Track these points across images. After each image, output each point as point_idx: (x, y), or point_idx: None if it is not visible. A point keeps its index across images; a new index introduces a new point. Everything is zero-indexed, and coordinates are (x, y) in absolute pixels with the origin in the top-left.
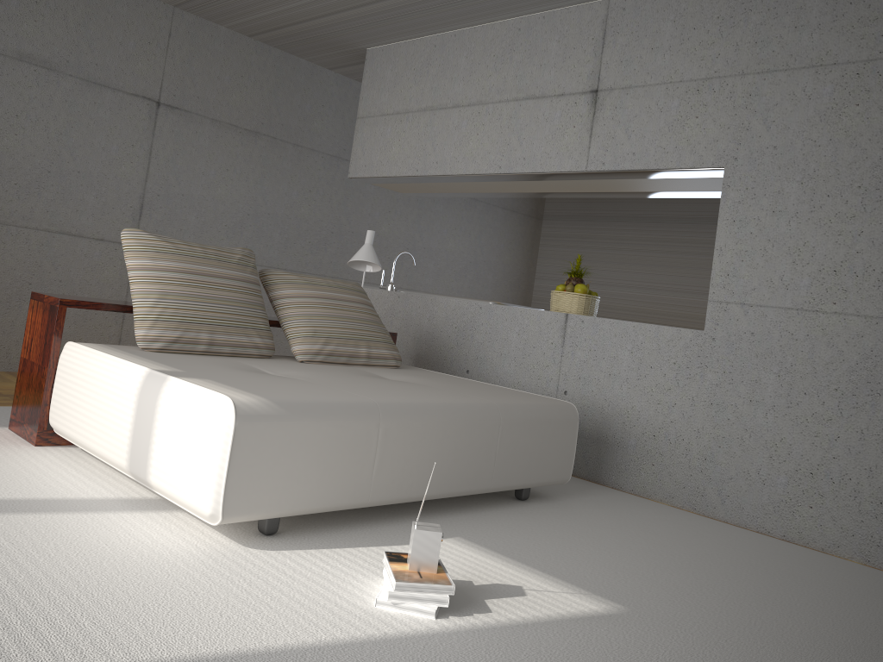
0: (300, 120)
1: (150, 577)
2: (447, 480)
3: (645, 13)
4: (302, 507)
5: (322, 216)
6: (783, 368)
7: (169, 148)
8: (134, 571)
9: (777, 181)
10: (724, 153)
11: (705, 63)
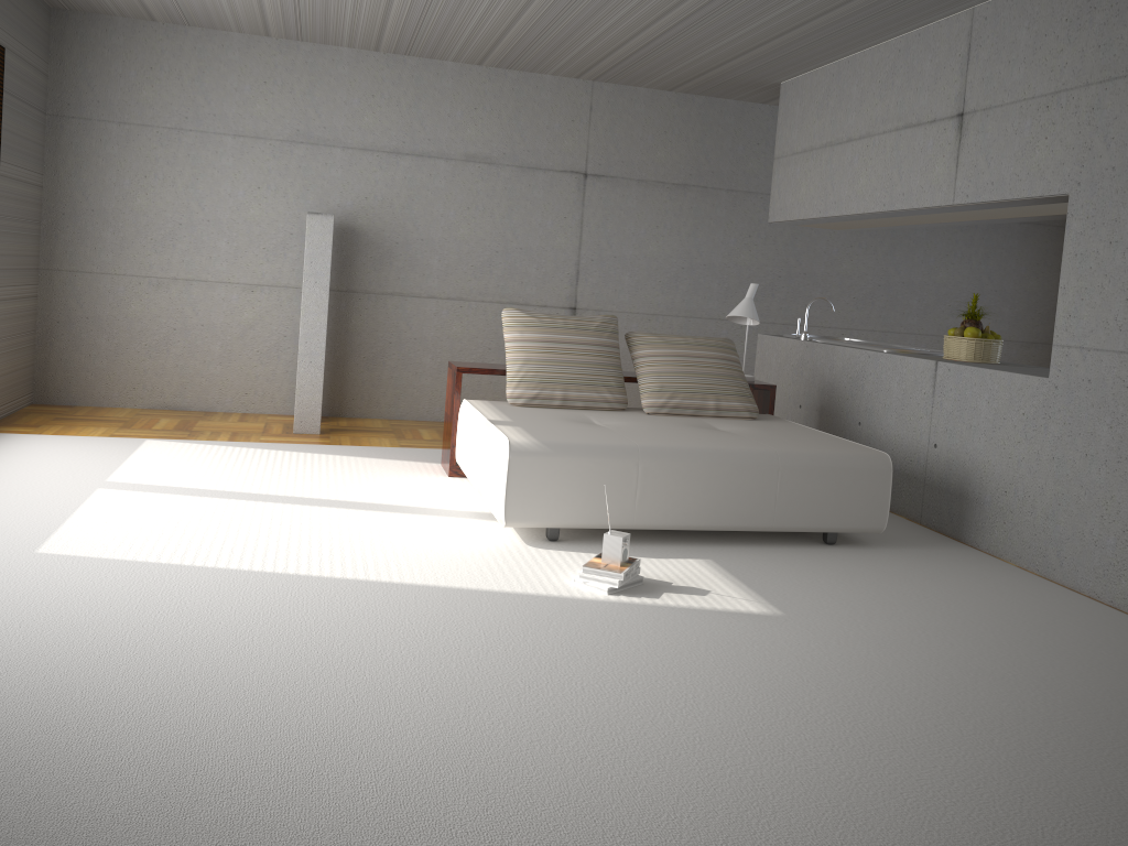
0: (732, 163)
1: (448, 551)
2: (717, 515)
3: (1003, 21)
4: (570, 521)
5: (765, 261)
6: (1115, 419)
7: (598, 215)
8: (441, 547)
9: (1114, 207)
10: (1069, 177)
11: (1054, 74)
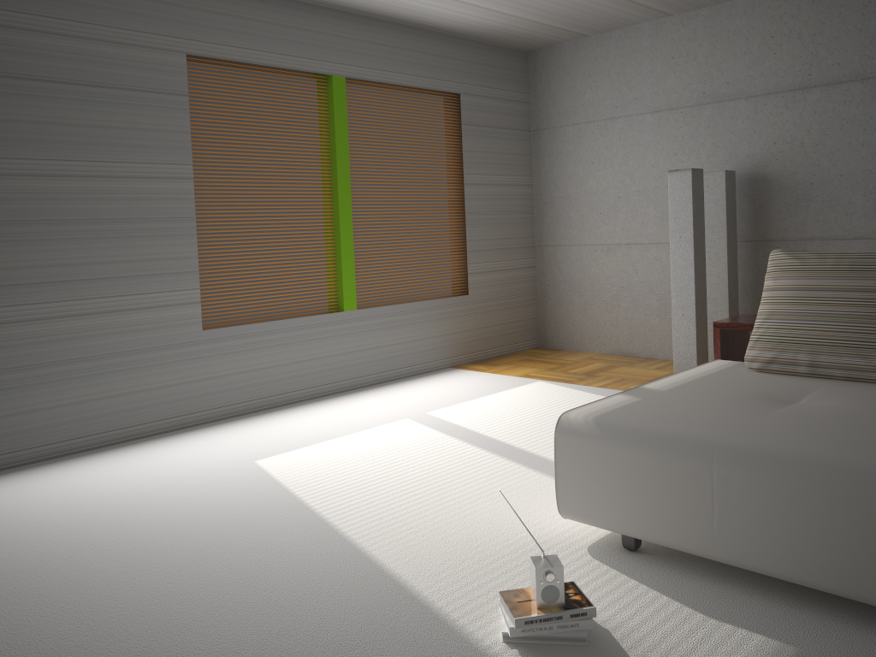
0: None
1: (490, 531)
2: (856, 577)
3: None
4: (630, 530)
5: None
6: None
7: None
8: (494, 526)
9: None
10: None
11: None
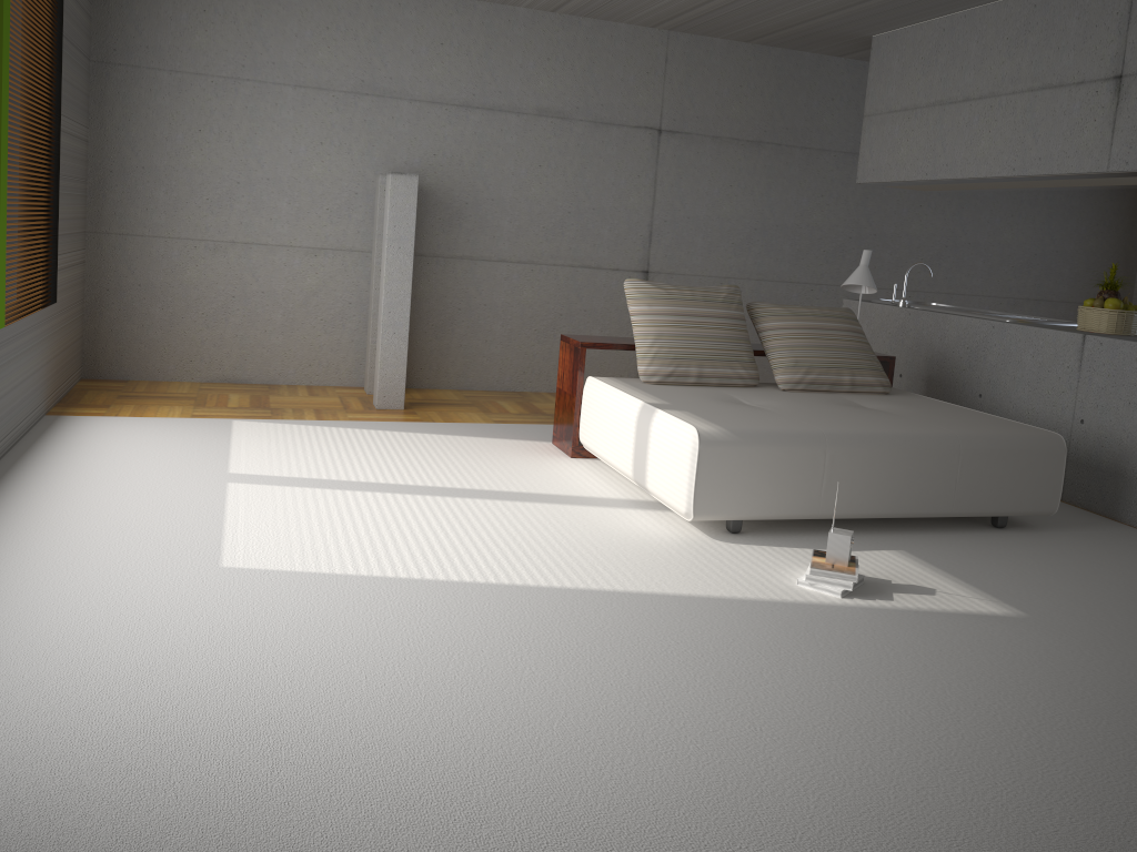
0: (806, 120)
1: (642, 549)
2: (899, 502)
3: None
4: (757, 513)
5: (837, 221)
6: None
7: (672, 173)
8: (632, 545)
9: None
10: None
11: None
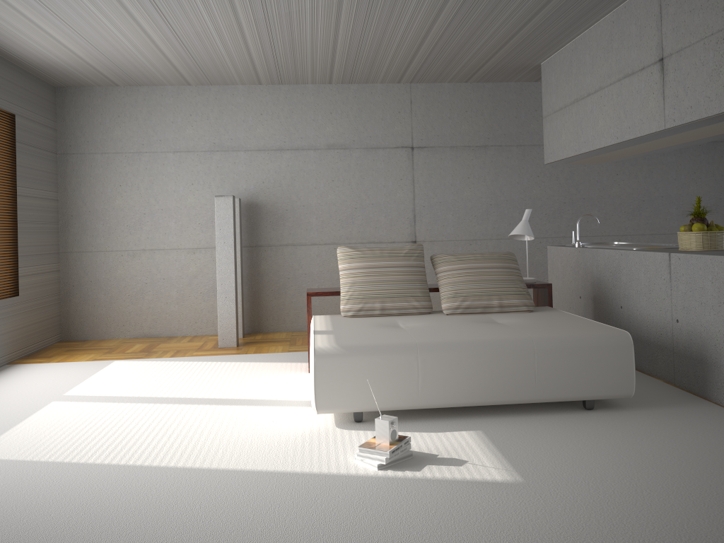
0: (518, 126)
1: (270, 436)
2: (487, 392)
3: None
4: (368, 406)
5: (552, 192)
6: None
7: (425, 174)
8: (267, 434)
9: None
10: None
11: None
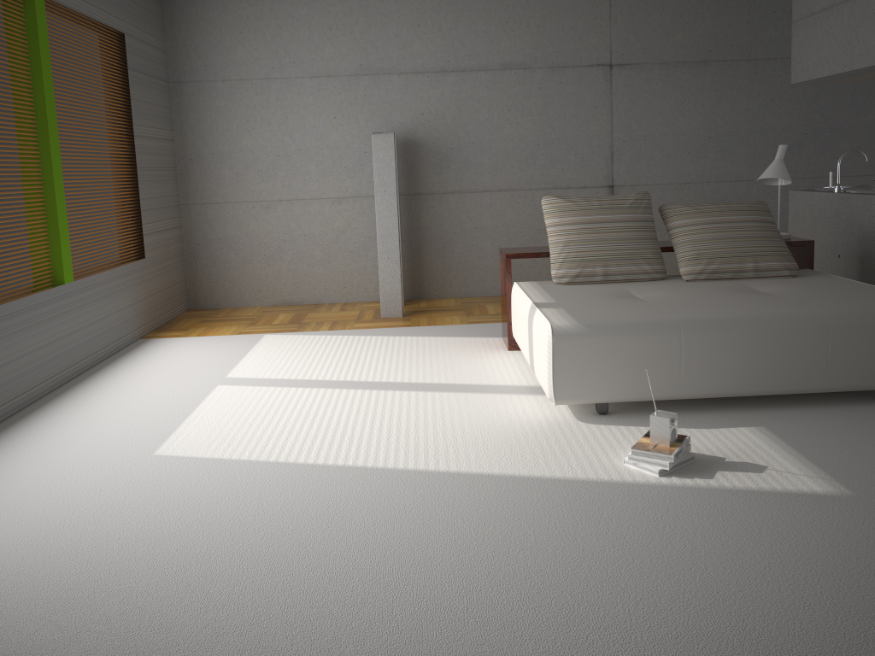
0: (749, 34)
1: (503, 432)
2: (766, 380)
3: None
4: (618, 396)
5: (790, 121)
6: None
7: (626, 100)
8: (497, 428)
9: None
10: None
11: None
